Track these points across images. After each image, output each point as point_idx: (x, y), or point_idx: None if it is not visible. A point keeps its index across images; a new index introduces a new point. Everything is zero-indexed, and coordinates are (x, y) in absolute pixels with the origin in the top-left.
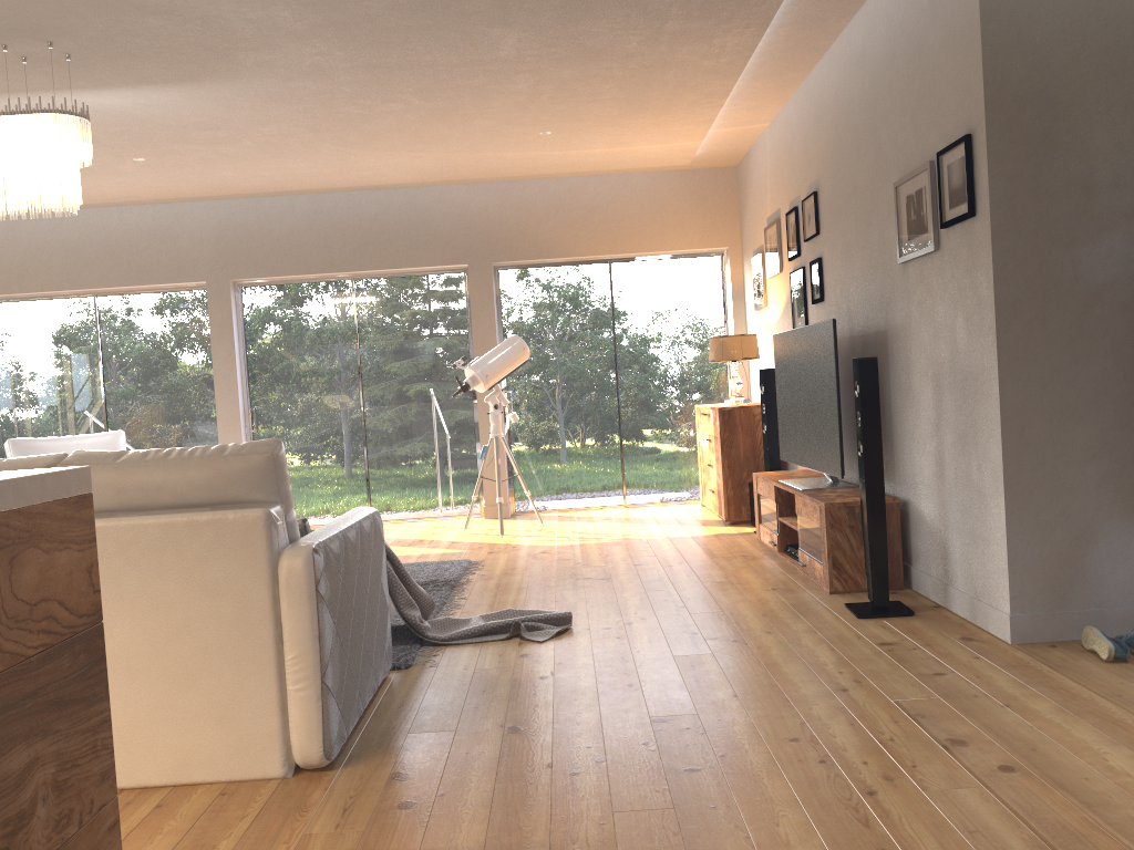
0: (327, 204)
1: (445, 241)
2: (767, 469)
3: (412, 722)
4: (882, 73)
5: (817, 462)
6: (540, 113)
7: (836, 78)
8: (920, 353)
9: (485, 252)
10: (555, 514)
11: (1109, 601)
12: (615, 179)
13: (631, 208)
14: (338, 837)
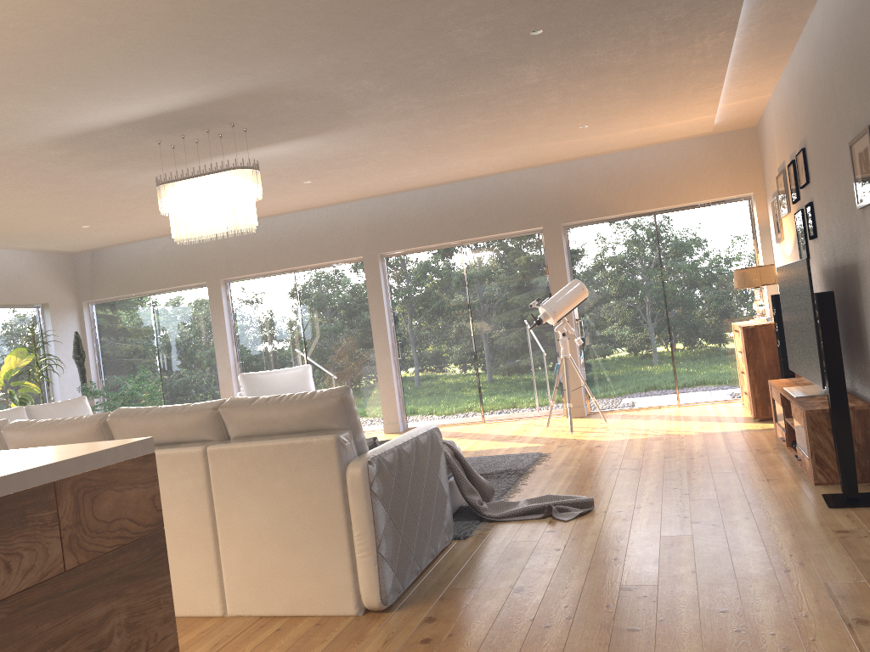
0: (439, 193)
1: (525, 211)
2: (783, 377)
3: (452, 580)
4: (835, 52)
5: (809, 373)
6: (574, 114)
7: (808, 56)
8: None
9: (555, 217)
10: (621, 413)
11: None
12: (653, 149)
13: (668, 170)
14: None
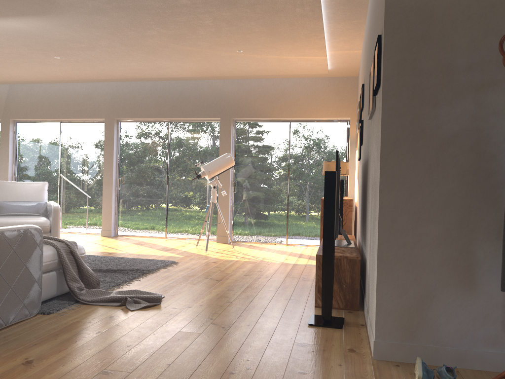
0: (159, 86)
1: (211, 106)
2: None
3: None
4: (373, 10)
5: None
6: (229, 39)
7: (368, 19)
8: (371, 172)
9: (229, 113)
10: (250, 244)
11: (443, 342)
12: (295, 80)
13: (302, 95)
14: None
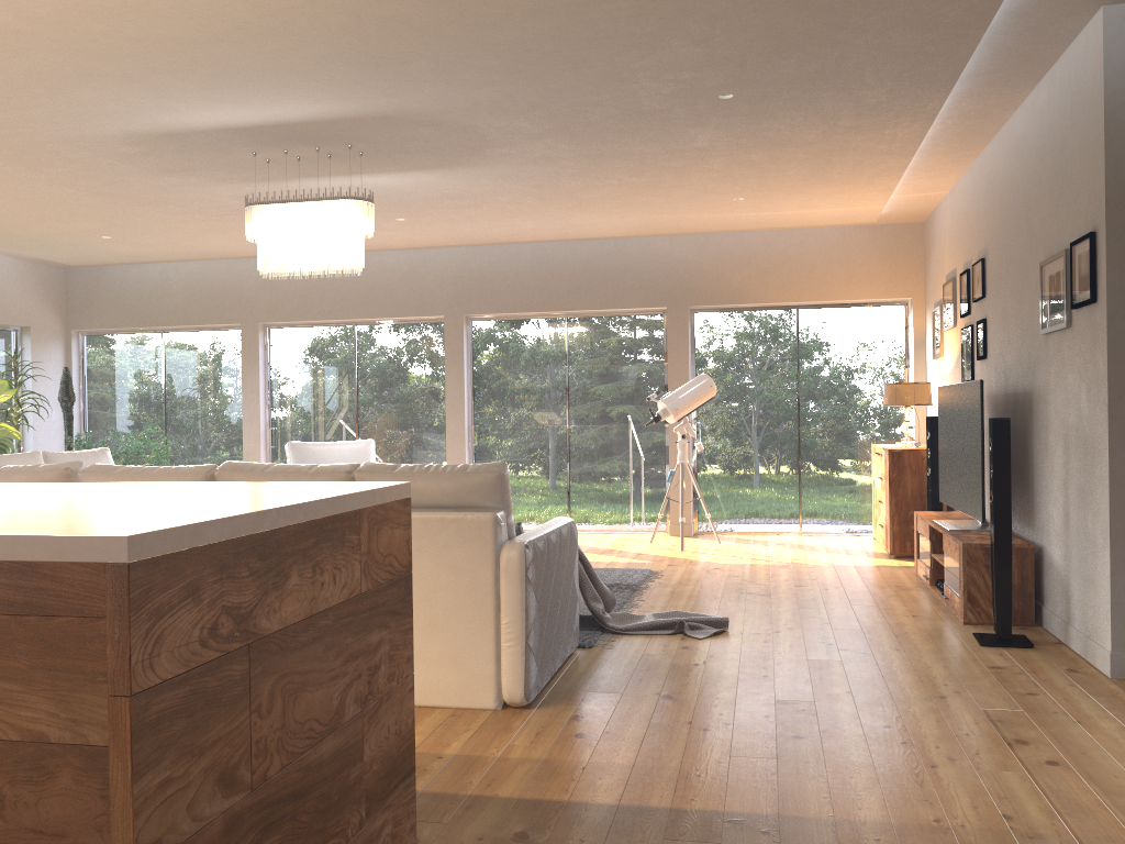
0: (547, 251)
1: (648, 286)
2: (929, 509)
3: (590, 684)
4: (1035, 164)
5: (965, 505)
6: (733, 185)
7: (1002, 159)
8: (1055, 416)
9: (683, 297)
10: (734, 536)
11: None
12: (805, 233)
13: (820, 260)
14: (532, 748)
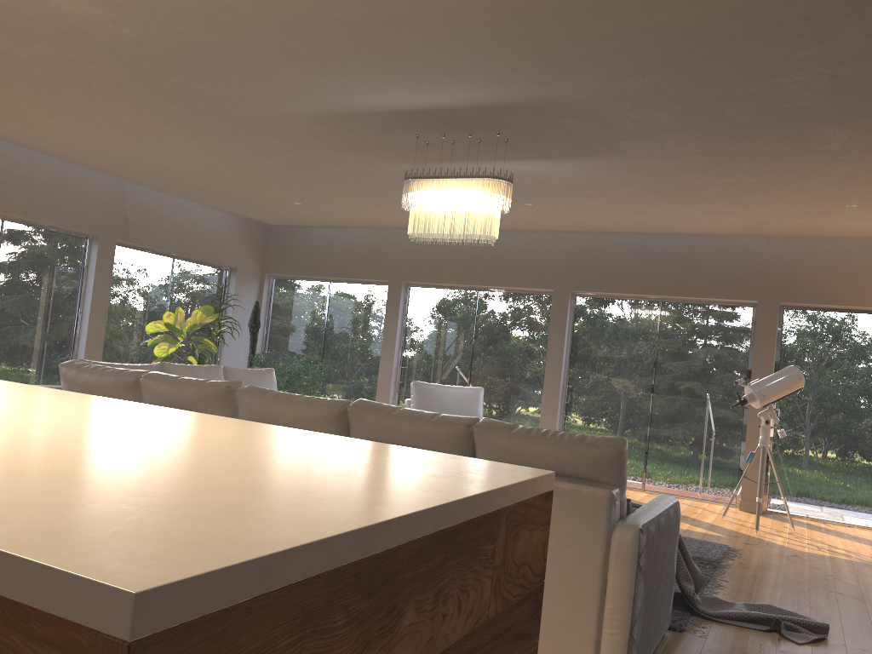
0: (650, 243)
1: (741, 281)
2: None
3: None
4: None
5: None
6: (851, 190)
7: None
8: None
9: (774, 293)
10: (803, 520)
11: None
12: None
13: None
14: None
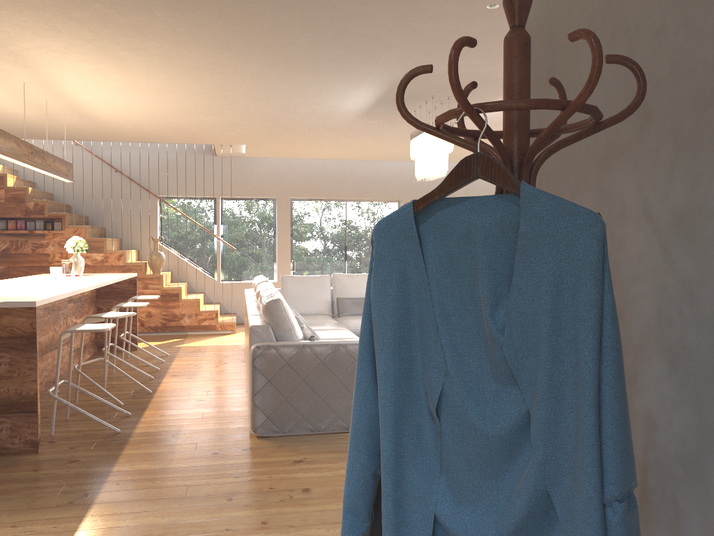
0: None
1: None
2: None
3: (314, 443)
4: None
5: None
6: None
7: None
8: None
9: None
10: None
11: None
12: None
13: None
14: (190, 447)
